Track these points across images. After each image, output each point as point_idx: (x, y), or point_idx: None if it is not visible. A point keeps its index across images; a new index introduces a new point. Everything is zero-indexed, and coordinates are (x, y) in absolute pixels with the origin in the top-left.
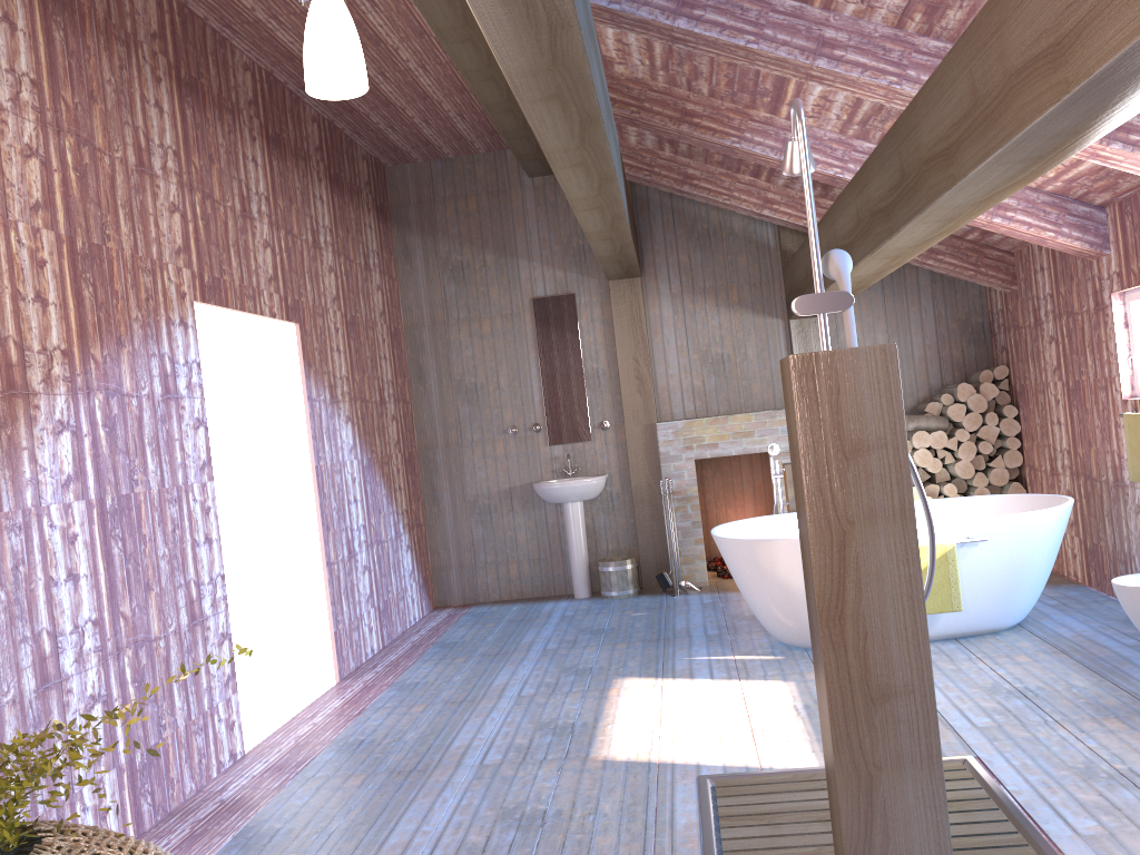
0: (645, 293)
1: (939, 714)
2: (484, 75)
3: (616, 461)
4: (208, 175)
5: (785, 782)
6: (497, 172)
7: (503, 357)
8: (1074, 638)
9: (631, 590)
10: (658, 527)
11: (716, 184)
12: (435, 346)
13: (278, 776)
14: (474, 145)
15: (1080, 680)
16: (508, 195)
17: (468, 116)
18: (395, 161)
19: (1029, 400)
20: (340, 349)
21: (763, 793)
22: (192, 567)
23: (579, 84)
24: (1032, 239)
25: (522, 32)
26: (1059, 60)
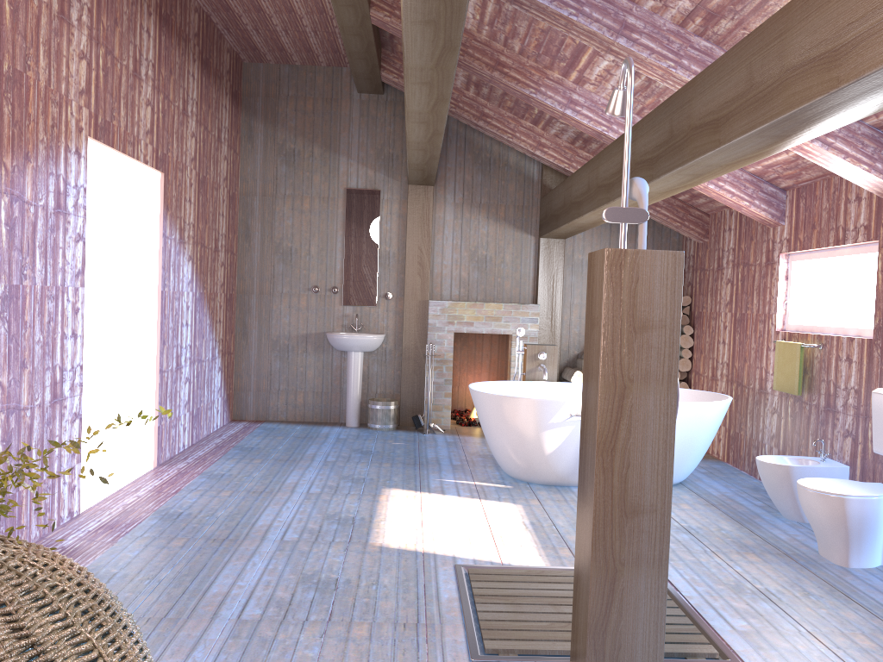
0: (434, 199)
1: None
2: (348, 1)
3: (393, 325)
4: (112, 35)
5: (521, 574)
6: (333, 83)
7: (316, 231)
8: (720, 496)
9: (392, 425)
10: (418, 380)
11: (504, 124)
12: (263, 213)
13: (111, 533)
14: (319, 58)
15: (726, 525)
16: (339, 103)
17: (320, 33)
18: (252, 59)
19: (703, 323)
20: (191, 200)
21: (505, 581)
22: (59, 354)
23: (455, 15)
24: (732, 205)
25: None
26: (833, 63)
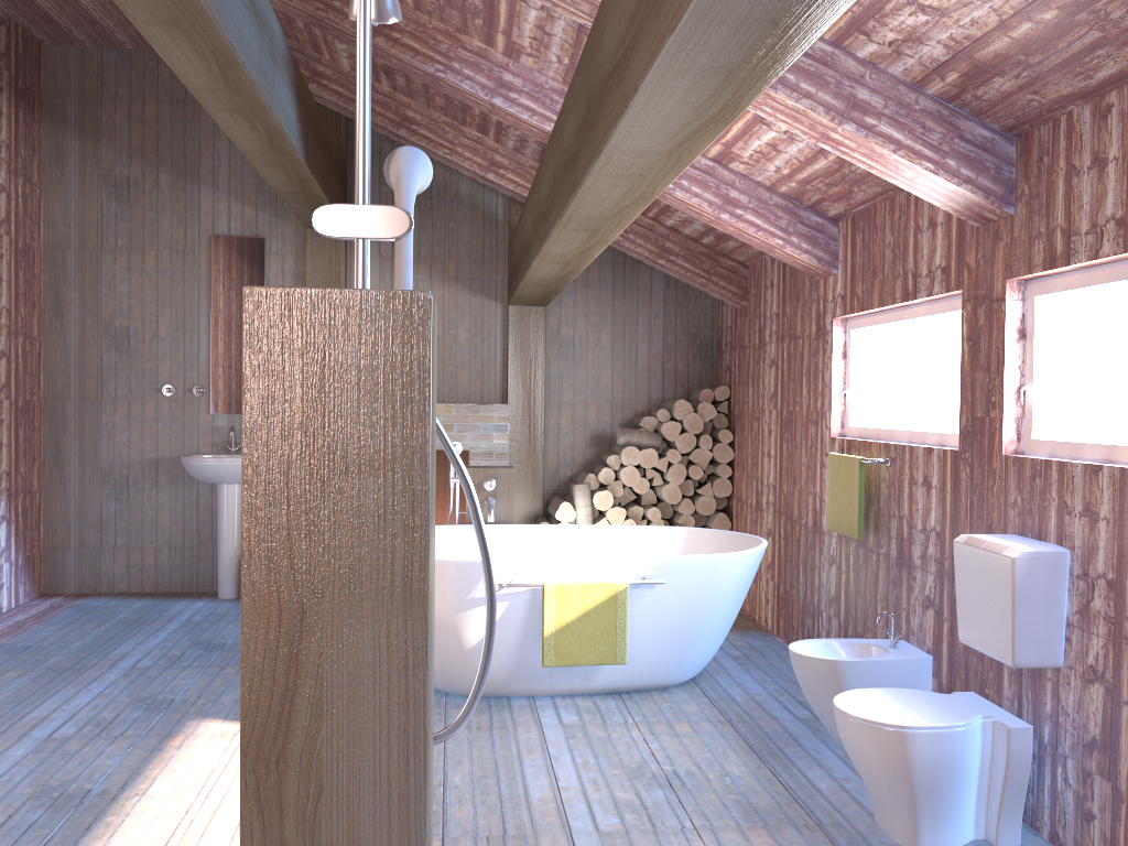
0: (349, 250)
1: (561, 806)
2: None
3: None
4: None
5: None
6: None
7: (168, 301)
8: (746, 703)
9: None
10: None
11: (438, 134)
12: (82, 275)
13: None
14: None
15: (737, 765)
16: (197, 107)
17: None
18: (55, 40)
19: (745, 426)
20: None
21: None
22: None
23: None
24: (760, 246)
25: None
26: None
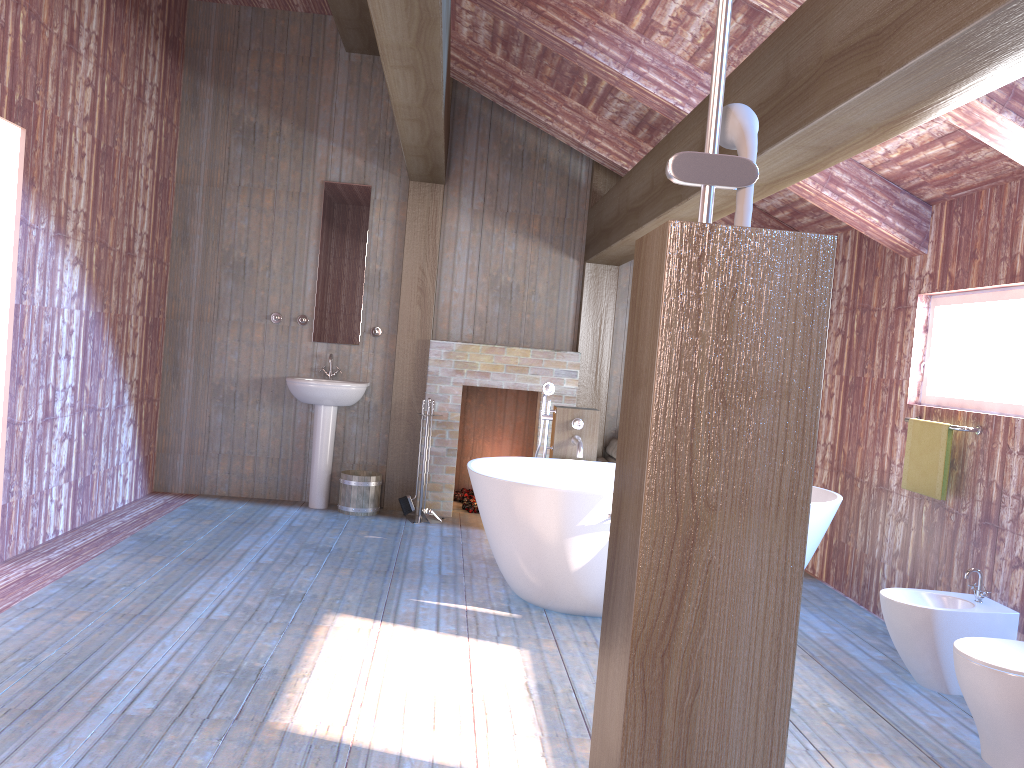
0: (445, 203)
1: None
2: None
3: (381, 371)
4: None
5: None
6: (312, 36)
7: (281, 238)
8: (821, 642)
9: (370, 509)
10: (411, 448)
11: (542, 102)
12: (208, 210)
13: None
14: None
15: (835, 697)
16: (319, 65)
17: None
18: None
19: None
20: (82, 178)
21: None
22: None
23: None
24: (854, 223)
25: None
26: None
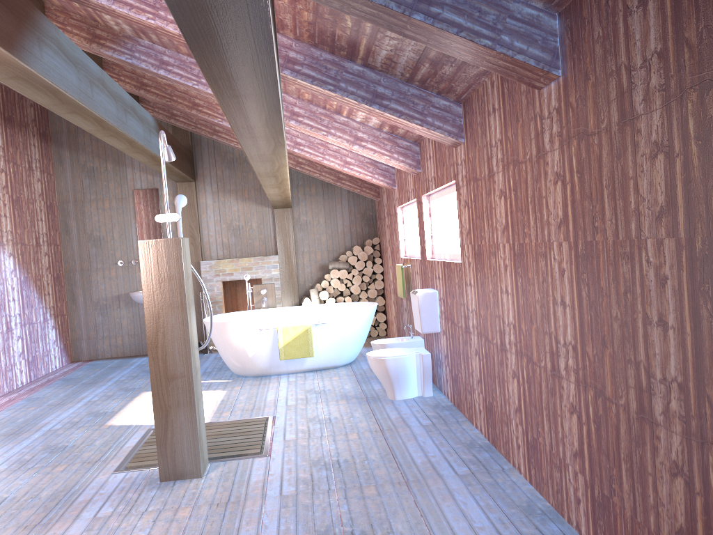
0: (197, 190)
1: (276, 401)
2: None
3: None
4: None
5: None
6: None
7: (116, 222)
8: (366, 369)
9: None
10: (201, 317)
11: (230, 136)
12: (76, 214)
13: None
14: None
15: (348, 386)
16: None
17: None
18: None
19: (384, 255)
20: (6, 215)
21: None
22: None
23: (82, 109)
24: (364, 179)
25: (38, 92)
26: None
